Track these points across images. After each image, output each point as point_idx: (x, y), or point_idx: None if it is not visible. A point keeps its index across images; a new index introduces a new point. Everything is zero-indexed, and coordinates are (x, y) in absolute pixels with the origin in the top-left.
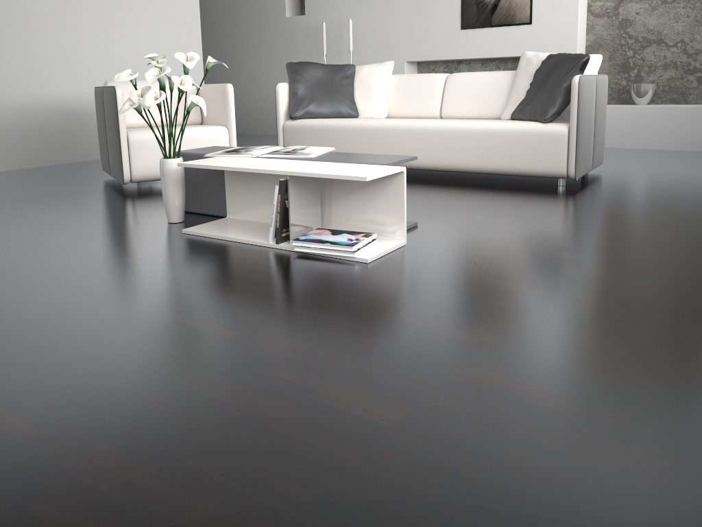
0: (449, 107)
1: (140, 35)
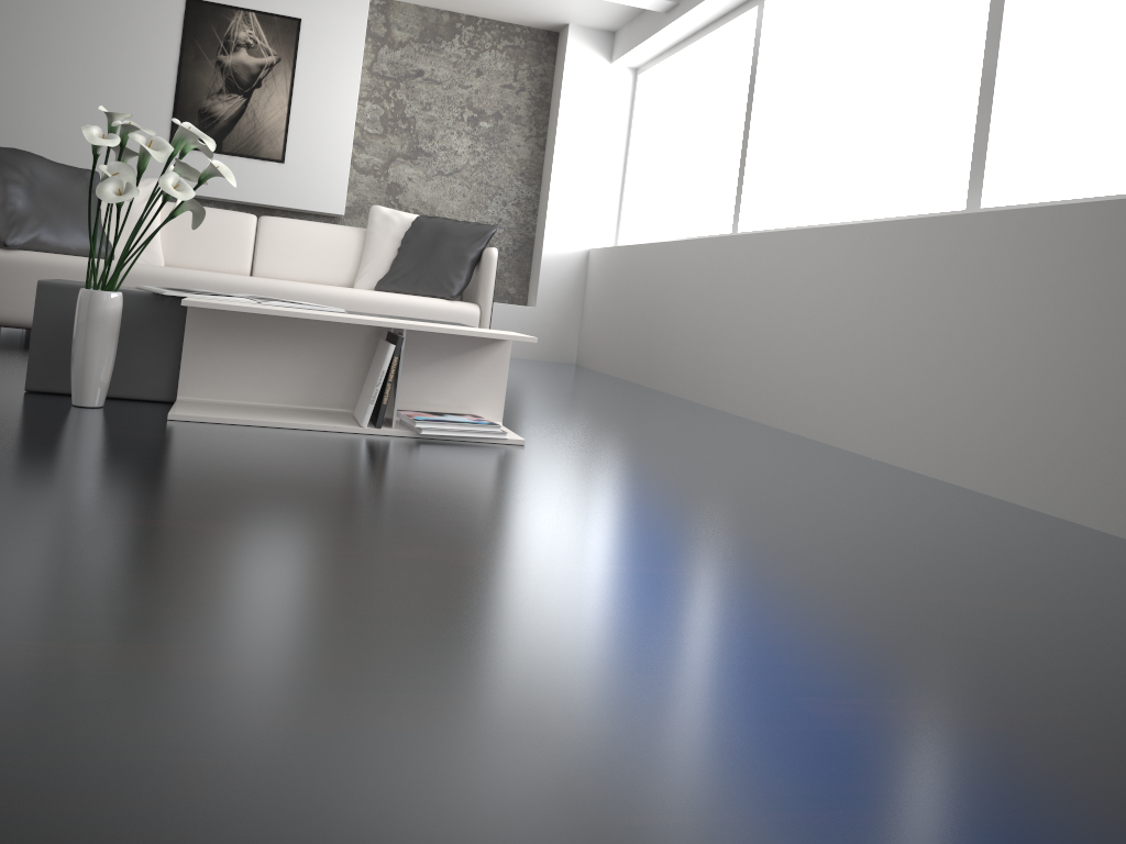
0: (268, 264)
1: None
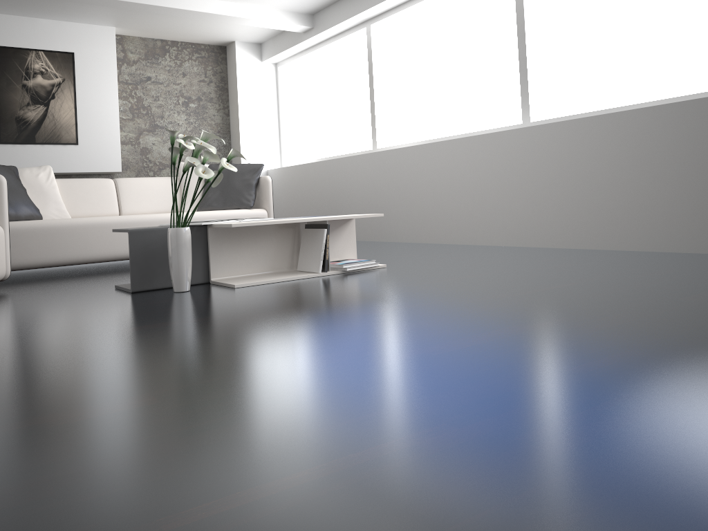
0: (129, 206)
1: None
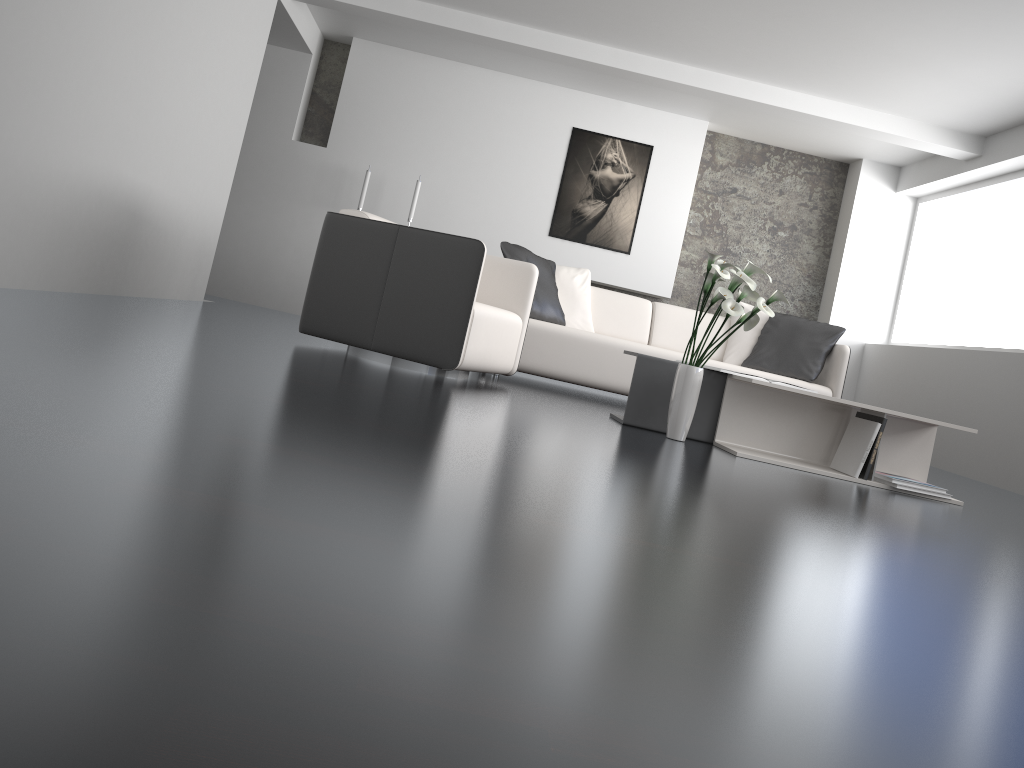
0: (660, 339)
1: (210, 120)
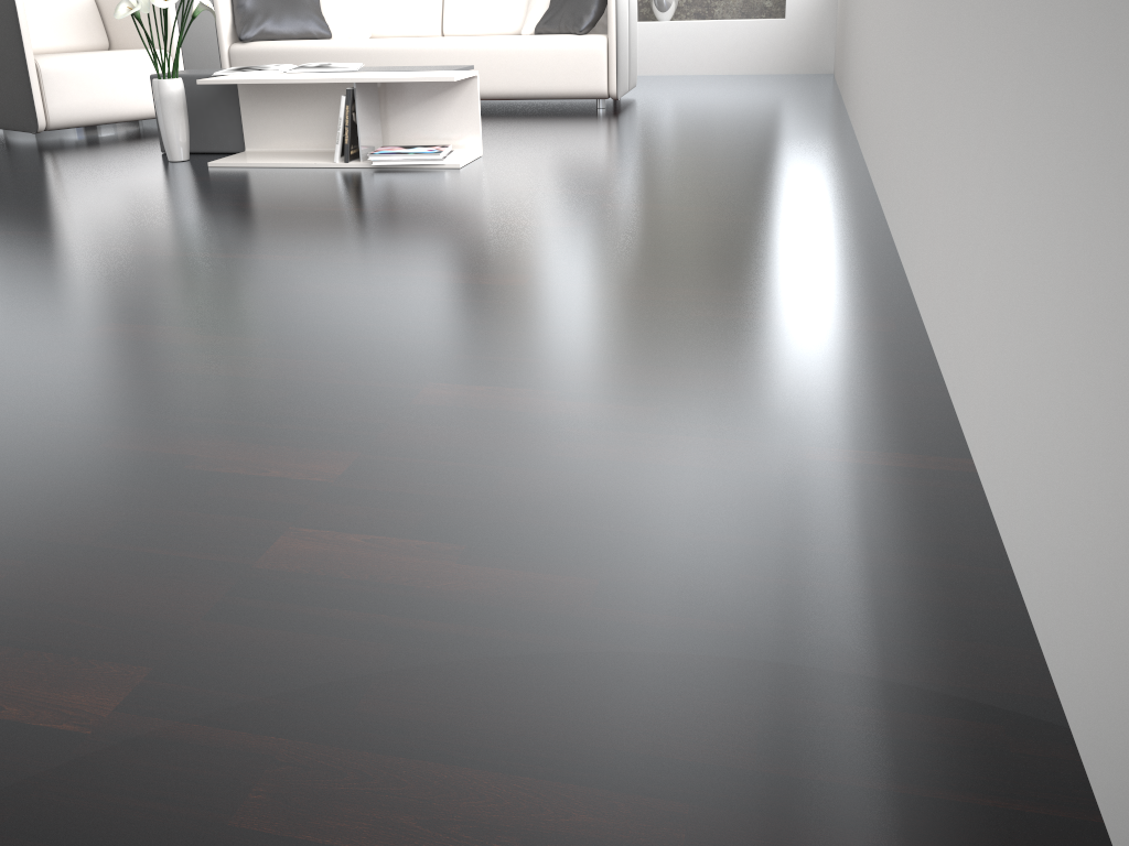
0: (453, 22)
1: None
